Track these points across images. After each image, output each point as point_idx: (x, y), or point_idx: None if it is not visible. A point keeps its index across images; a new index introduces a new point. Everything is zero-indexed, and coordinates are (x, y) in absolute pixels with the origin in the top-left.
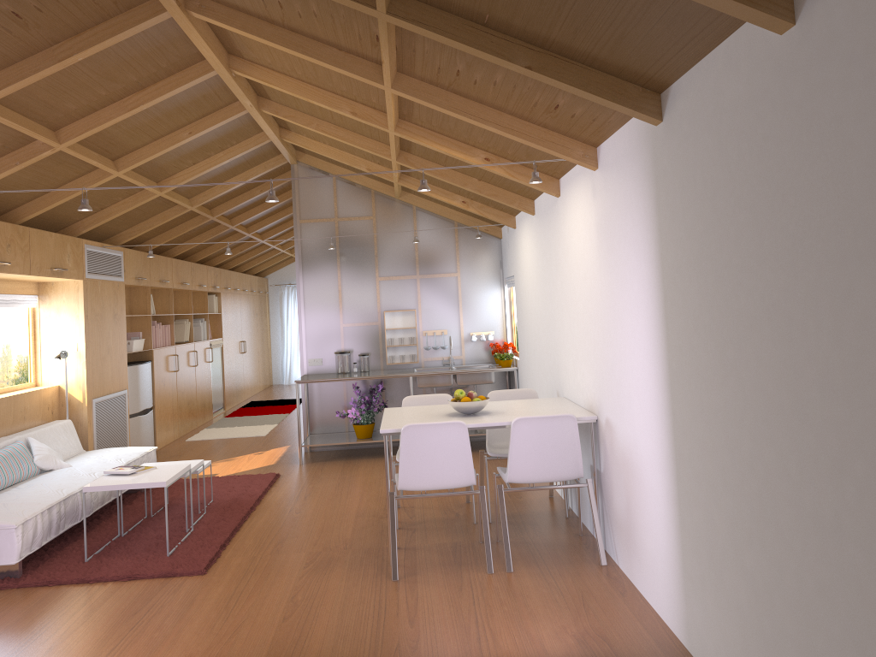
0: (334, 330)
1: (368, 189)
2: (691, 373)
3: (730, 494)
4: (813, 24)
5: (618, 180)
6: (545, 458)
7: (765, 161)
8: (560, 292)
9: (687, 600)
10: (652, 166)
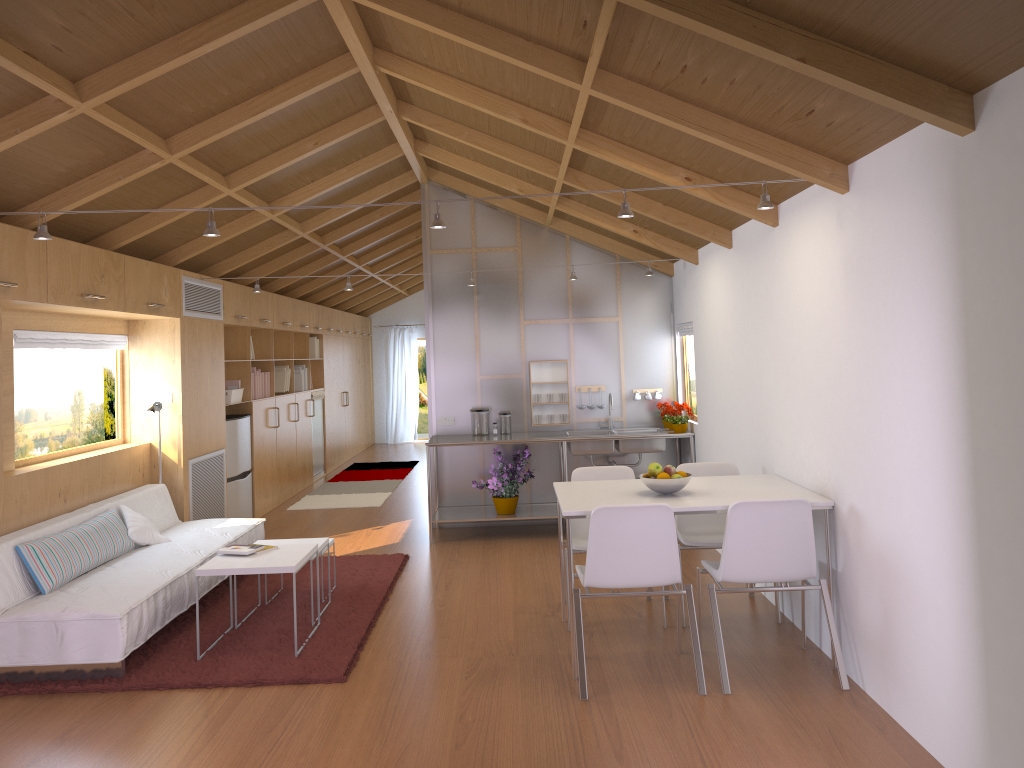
0: (469, 383)
1: (512, 214)
2: (1016, 458)
3: None
4: None
5: (887, 206)
6: (769, 552)
7: None
8: (774, 345)
9: (993, 748)
10: (952, 188)
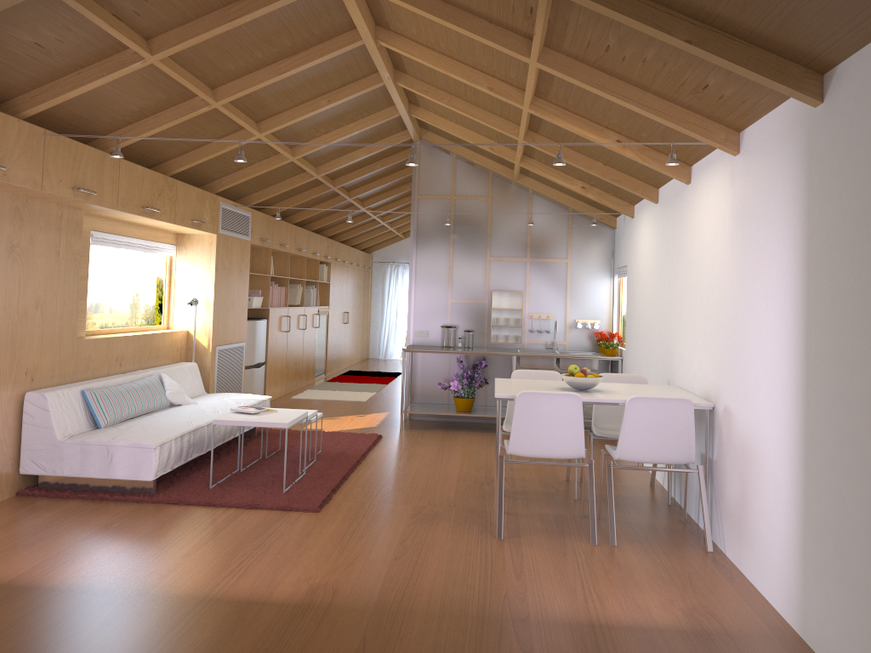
0: (441, 305)
1: (486, 170)
2: (833, 357)
3: (869, 479)
4: None
5: (763, 164)
6: (657, 439)
7: None
8: (681, 281)
9: (805, 587)
10: (805, 148)
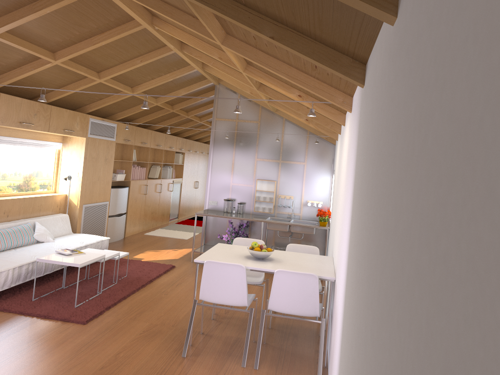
0: (226, 186)
1: (258, 104)
2: (350, 275)
3: None
4: (401, 18)
5: (353, 122)
6: (293, 299)
7: (379, 129)
8: (339, 189)
9: None
10: (359, 117)
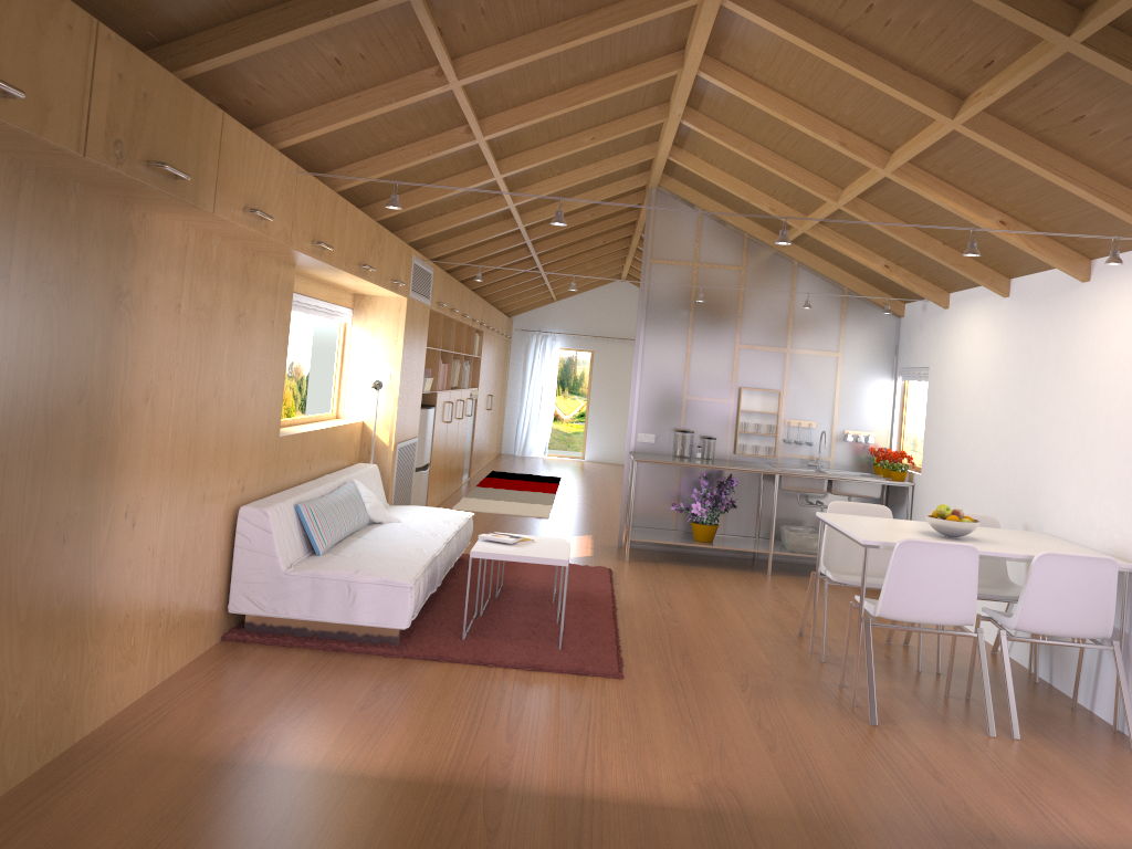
0: (674, 402)
1: (740, 232)
2: None
3: None
4: None
5: None
6: (1069, 606)
7: None
8: (1063, 402)
9: None
10: None
